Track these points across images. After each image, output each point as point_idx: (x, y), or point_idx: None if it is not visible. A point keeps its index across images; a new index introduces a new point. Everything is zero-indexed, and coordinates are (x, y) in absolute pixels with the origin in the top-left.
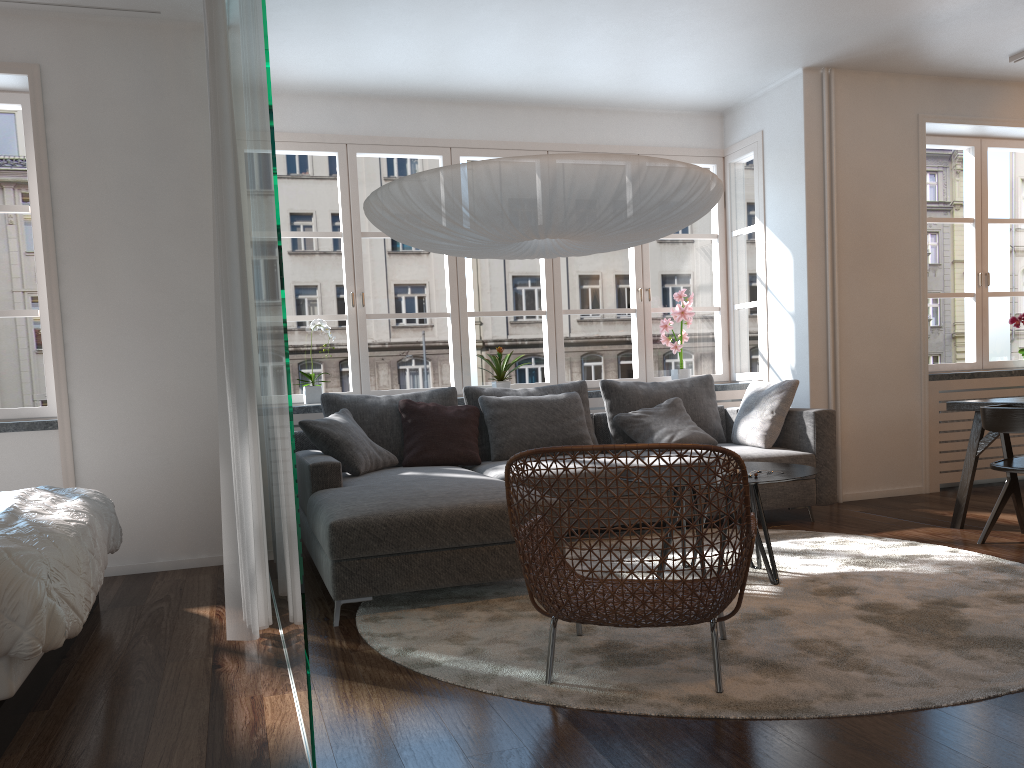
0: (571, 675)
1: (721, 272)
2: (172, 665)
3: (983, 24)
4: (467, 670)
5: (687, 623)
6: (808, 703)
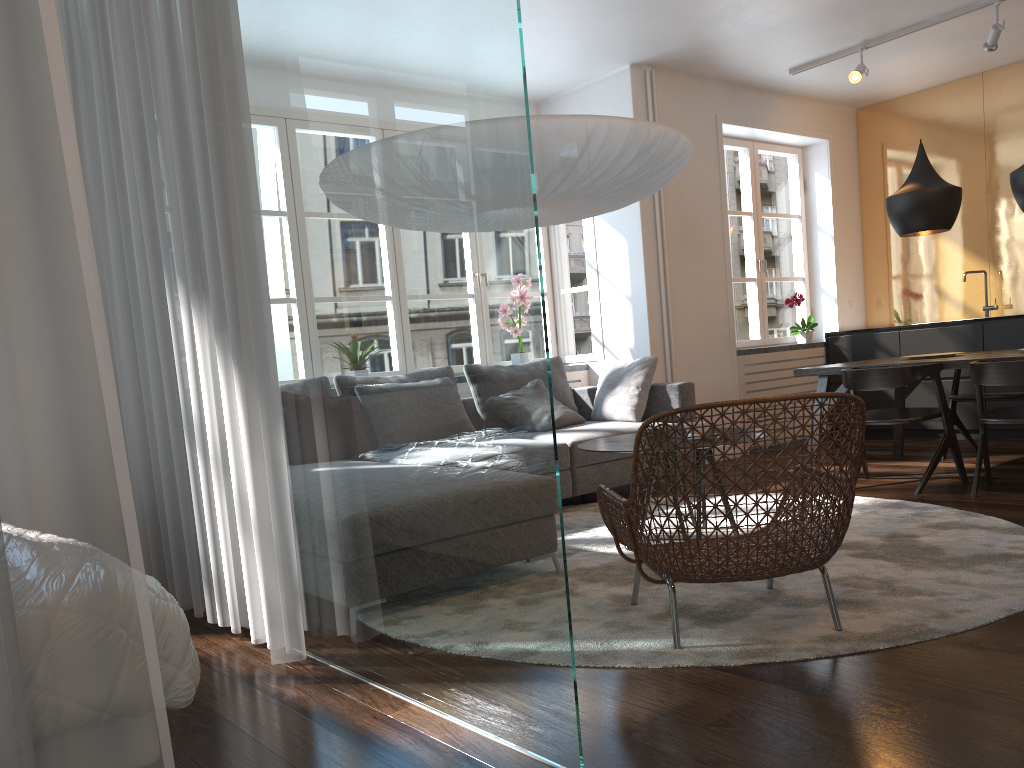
0: (687, 638)
1: (545, 258)
2: (215, 704)
3: (787, 37)
4: (578, 651)
5: (811, 568)
6: (924, 626)
